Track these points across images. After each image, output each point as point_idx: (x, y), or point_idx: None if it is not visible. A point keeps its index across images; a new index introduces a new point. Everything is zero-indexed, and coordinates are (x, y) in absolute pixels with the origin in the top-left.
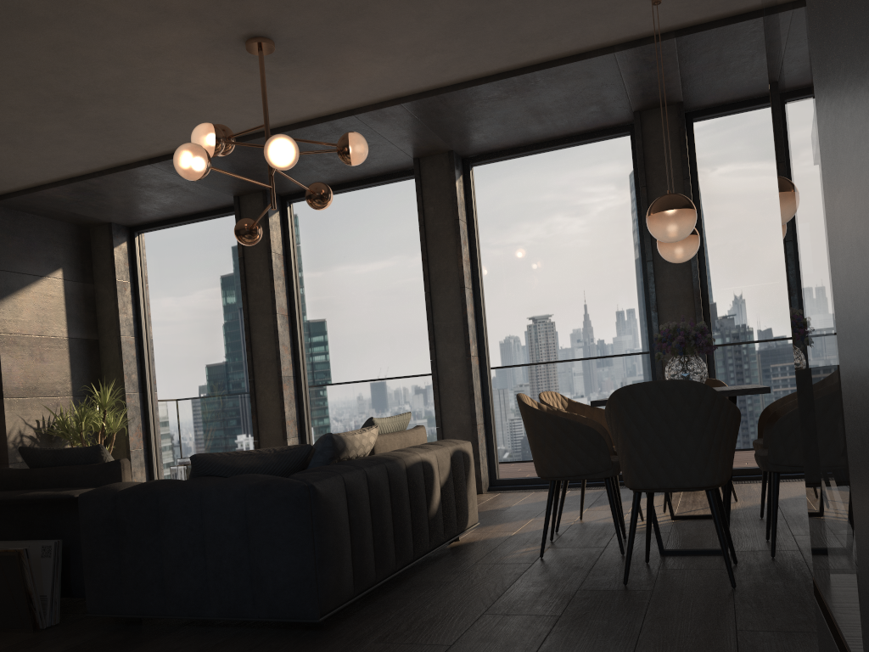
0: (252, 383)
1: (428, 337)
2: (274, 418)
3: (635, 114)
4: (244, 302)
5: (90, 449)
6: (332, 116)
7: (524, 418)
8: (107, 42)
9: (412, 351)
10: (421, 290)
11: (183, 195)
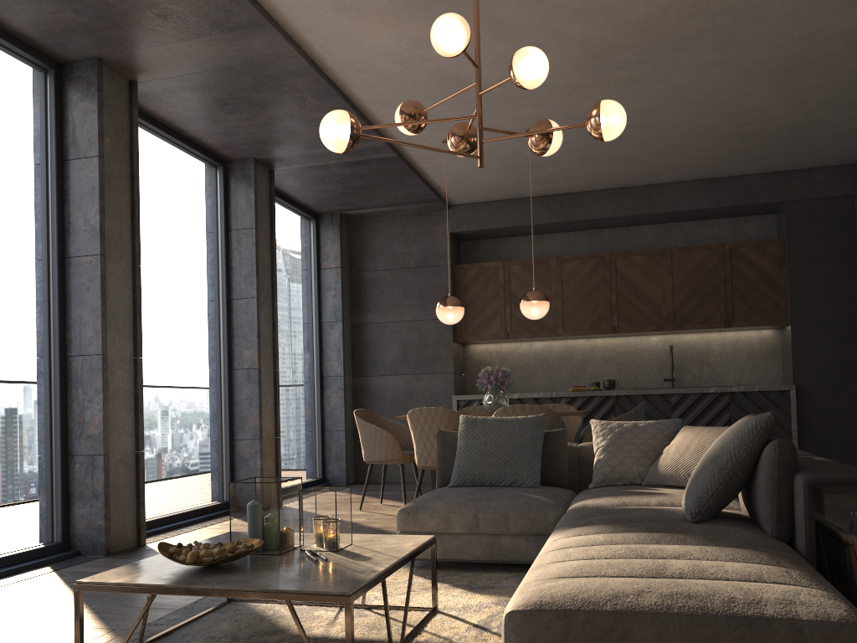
0: None
1: (102, 320)
2: None
3: (254, 160)
4: None
5: None
6: (256, 3)
7: (548, 422)
8: None
9: (23, 333)
10: (41, 242)
11: None
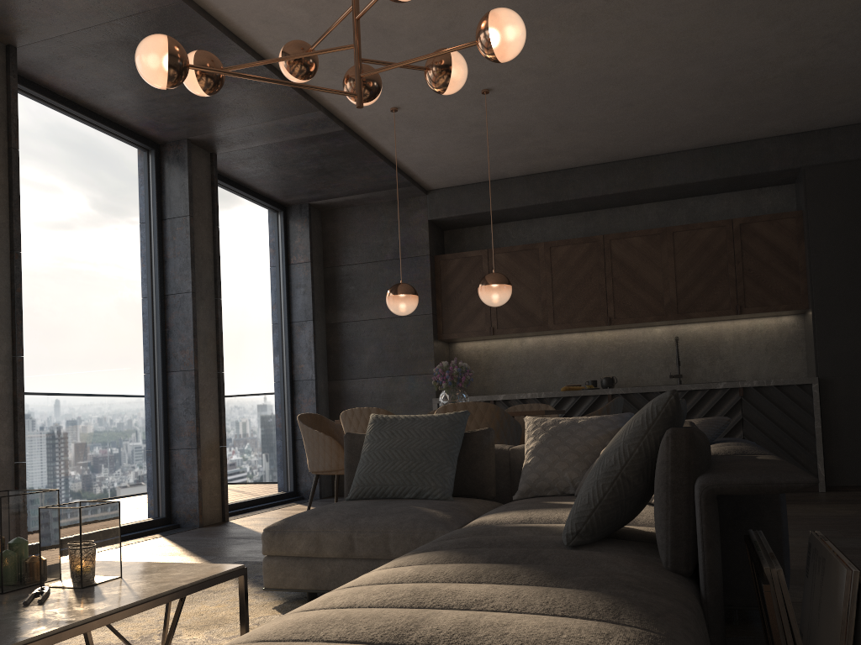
0: None
1: None
2: None
3: (188, 141)
4: None
5: (684, 405)
6: None
7: (495, 422)
8: None
9: None
10: None
11: None
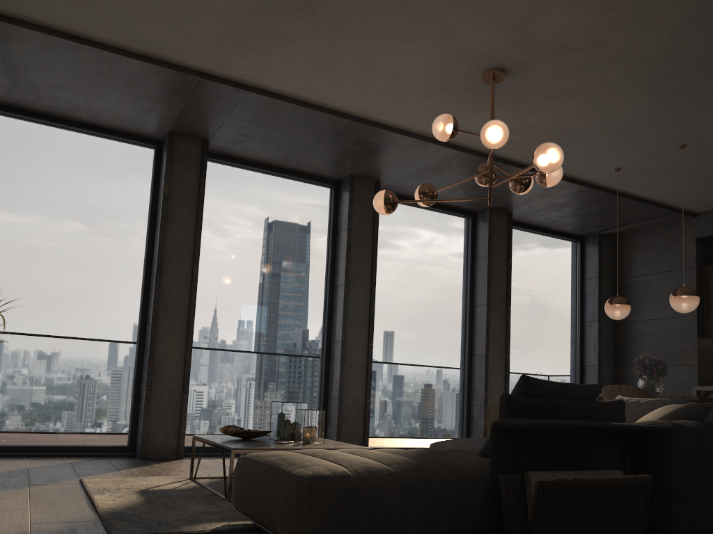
0: (156, 327)
1: (342, 321)
2: (174, 369)
3: (489, 209)
4: (162, 241)
5: (595, 387)
6: (392, 129)
7: None
8: (449, 8)
9: (305, 329)
10: (320, 280)
11: (134, 109)
